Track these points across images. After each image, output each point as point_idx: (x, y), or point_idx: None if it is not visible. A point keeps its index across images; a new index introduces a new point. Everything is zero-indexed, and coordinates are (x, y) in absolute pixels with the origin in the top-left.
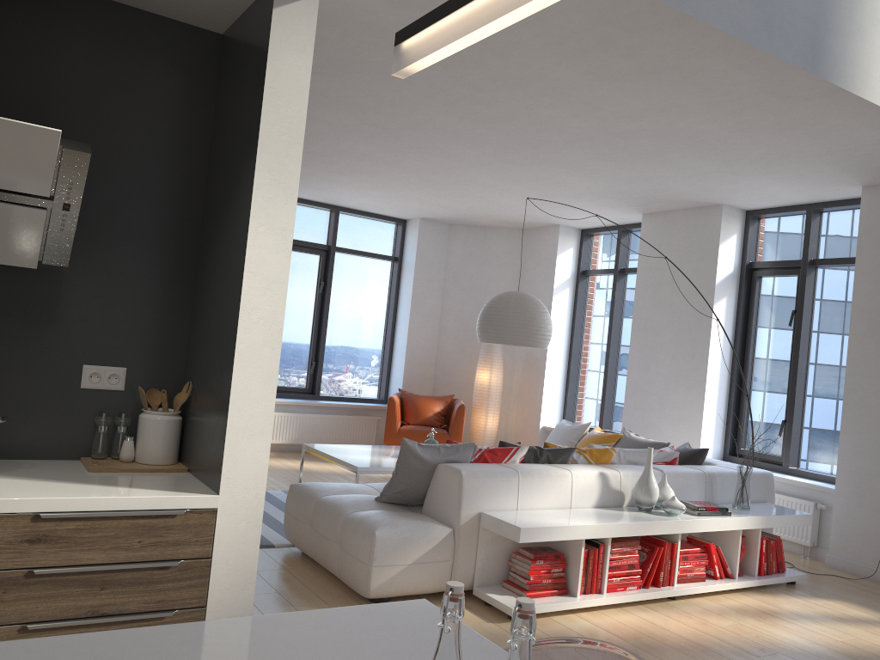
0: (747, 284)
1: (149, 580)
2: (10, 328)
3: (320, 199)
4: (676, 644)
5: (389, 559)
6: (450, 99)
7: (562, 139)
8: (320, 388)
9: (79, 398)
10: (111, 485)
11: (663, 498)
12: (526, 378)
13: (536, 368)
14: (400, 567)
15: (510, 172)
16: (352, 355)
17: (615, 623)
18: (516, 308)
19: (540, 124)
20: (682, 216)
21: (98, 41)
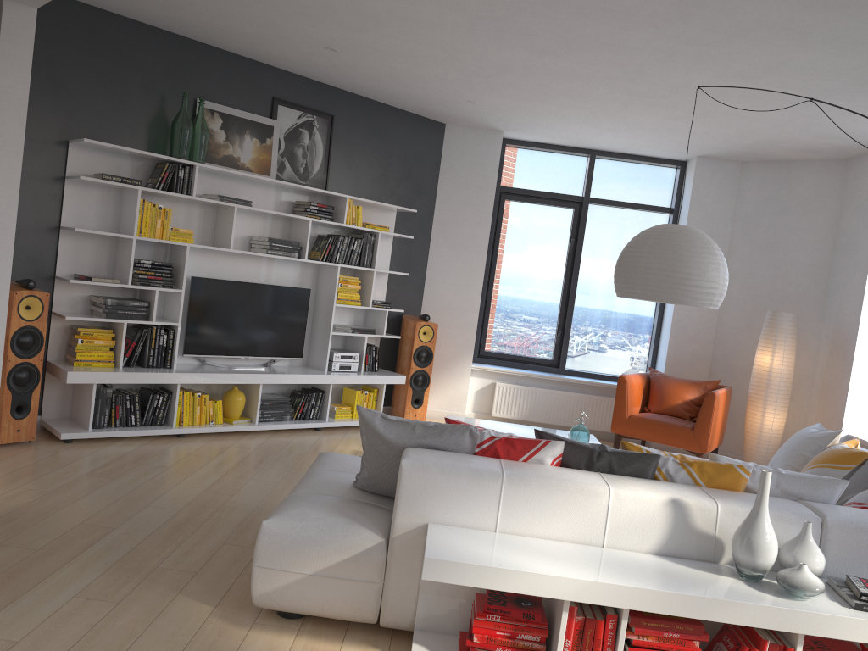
0: None
1: None
2: None
3: (566, 143)
4: None
5: (278, 562)
6: None
7: None
8: (569, 361)
9: None
10: None
11: (793, 563)
12: (831, 366)
13: (844, 352)
14: (294, 576)
15: (718, 61)
16: (611, 325)
17: None
18: (653, 247)
19: None
20: None
21: None
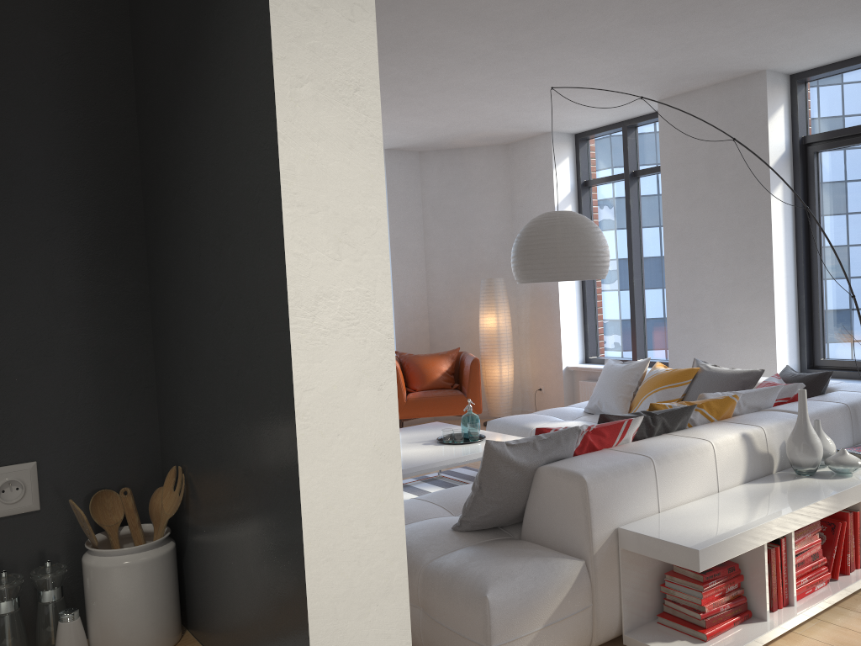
0: (802, 163)
1: None
2: None
3: None
4: None
5: (513, 631)
6: None
7: None
8: None
9: None
10: None
11: (823, 452)
12: (536, 315)
13: (547, 302)
14: (528, 638)
15: (511, 64)
16: None
17: None
18: (564, 233)
19: None
20: (712, 93)
21: None
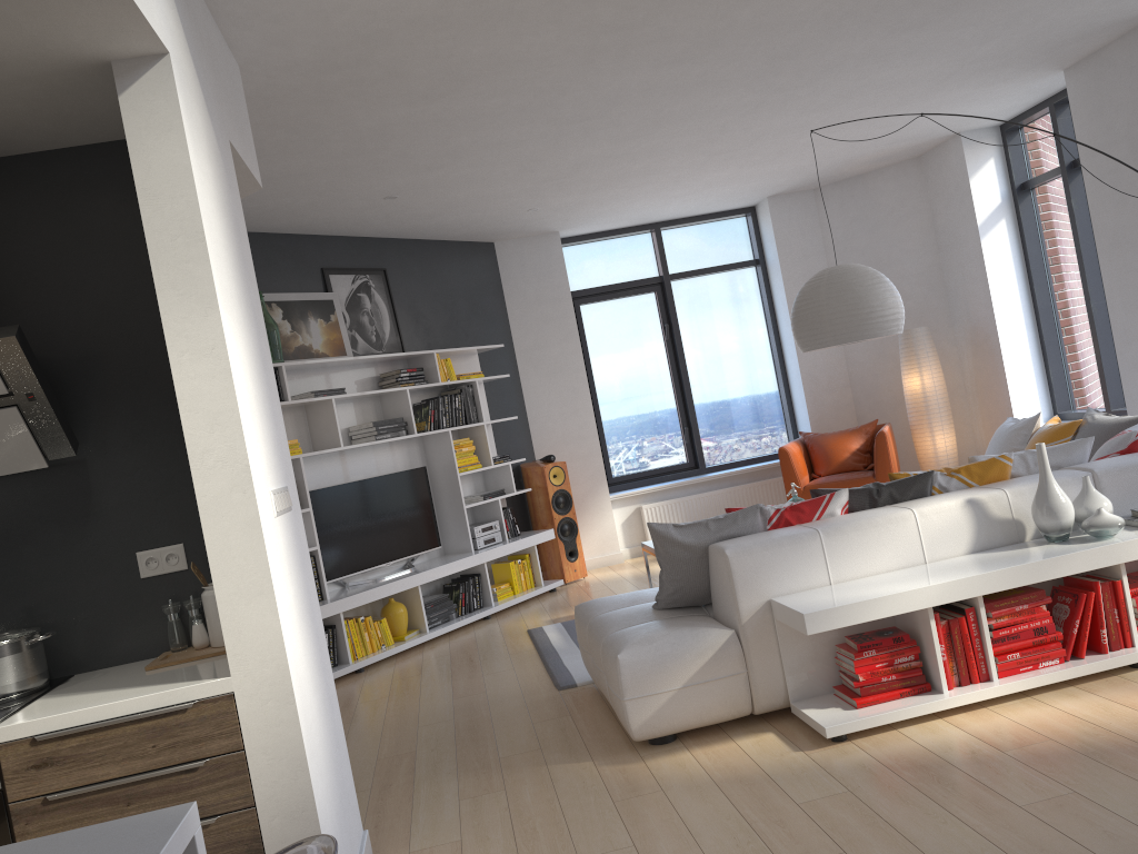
0: None
1: (179, 786)
2: (52, 535)
3: (627, 224)
4: (1092, 745)
5: (646, 688)
6: (613, 53)
7: (814, 32)
8: (706, 457)
9: (143, 589)
10: (134, 687)
11: (1088, 514)
12: (980, 367)
13: (988, 348)
14: (665, 695)
15: (802, 100)
16: (736, 404)
17: (1004, 724)
18: (829, 293)
19: (760, 28)
20: (1120, 49)
21: (43, 201)
